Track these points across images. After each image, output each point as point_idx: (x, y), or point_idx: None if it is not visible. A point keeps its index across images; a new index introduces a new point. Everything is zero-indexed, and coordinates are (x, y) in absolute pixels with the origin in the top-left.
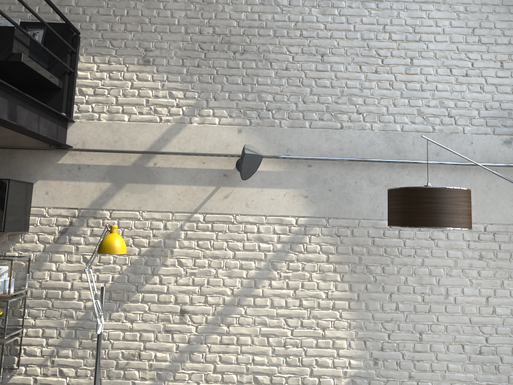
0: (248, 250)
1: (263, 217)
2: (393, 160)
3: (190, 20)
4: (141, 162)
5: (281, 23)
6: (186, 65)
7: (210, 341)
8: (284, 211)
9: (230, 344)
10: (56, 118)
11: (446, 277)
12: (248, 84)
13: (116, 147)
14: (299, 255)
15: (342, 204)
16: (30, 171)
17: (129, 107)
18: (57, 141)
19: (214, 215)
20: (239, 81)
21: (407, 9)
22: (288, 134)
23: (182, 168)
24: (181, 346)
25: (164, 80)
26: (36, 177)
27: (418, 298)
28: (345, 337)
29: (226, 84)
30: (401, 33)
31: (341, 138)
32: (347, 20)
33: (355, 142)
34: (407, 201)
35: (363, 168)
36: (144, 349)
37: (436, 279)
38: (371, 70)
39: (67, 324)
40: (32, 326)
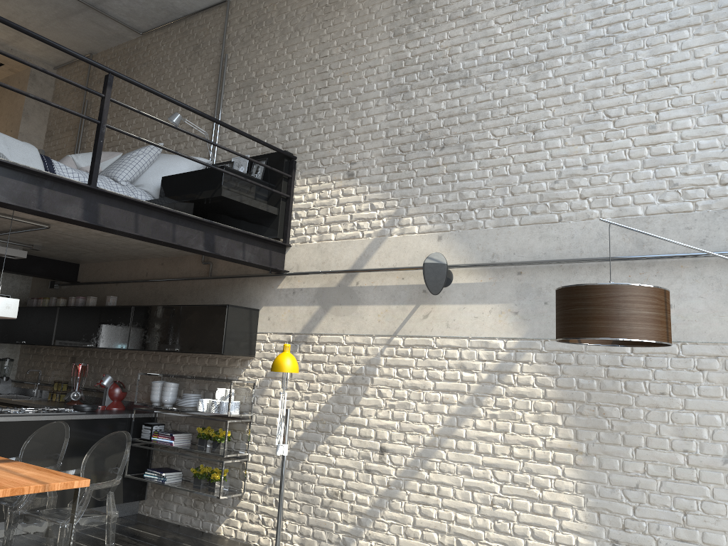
0: (449, 381)
1: (465, 340)
2: (628, 257)
3: (390, 122)
4: (344, 282)
5: (484, 104)
6: (386, 172)
7: (409, 488)
8: (489, 332)
9: (431, 494)
10: (268, 244)
11: (726, 429)
12: (449, 182)
13: (324, 268)
14: (508, 389)
15: None
16: (257, 298)
17: (335, 225)
18: (265, 266)
19: (413, 338)
20: (439, 181)
21: (648, 46)
22: (494, 236)
23: (382, 286)
24: (380, 489)
25: (366, 192)
26: (261, 303)
27: (678, 457)
28: (570, 503)
29: (426, 186)
30: (639, 80)
31: (559, 233)
32: (565, 80)
33: (578, 237)
34: (560, 306)
35: (590, 271)
36: (345, 488)
37: (708, 431)
38: (598, 138)
39: None
40: (256, 451)
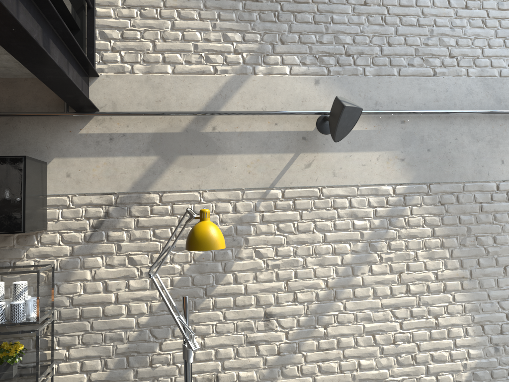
0: (340, 231)
1: (354, 188)
2: (497, 110)
3: None
4: (194, 126)
5: None
6: None
7: (306, 349)
8: (379, 179)
9: (330, 349)
10: (80, 69)
11: None
12: (322, 23)
13: (160, 108)
14: (401, 231)
15: (444, 166)
16: (40, 147)
17: (171, 55)
18: (89, 100)
19: (295, 190)
20: (310, 20)
21: None
22: (375, 84)
23: (249, 132)
24: (270, 359)
25: (215, 19)
26: (50, 154)
27: None
28: (461, 323)
29: (295, 23)
30: None
31: (435, 86)
32: None
33: (451, 91)
34: None
35: (463, 122)
36: (222, 369)
37: None
38: (461, 5)
39: (116, 350)
40: (65, 358)
